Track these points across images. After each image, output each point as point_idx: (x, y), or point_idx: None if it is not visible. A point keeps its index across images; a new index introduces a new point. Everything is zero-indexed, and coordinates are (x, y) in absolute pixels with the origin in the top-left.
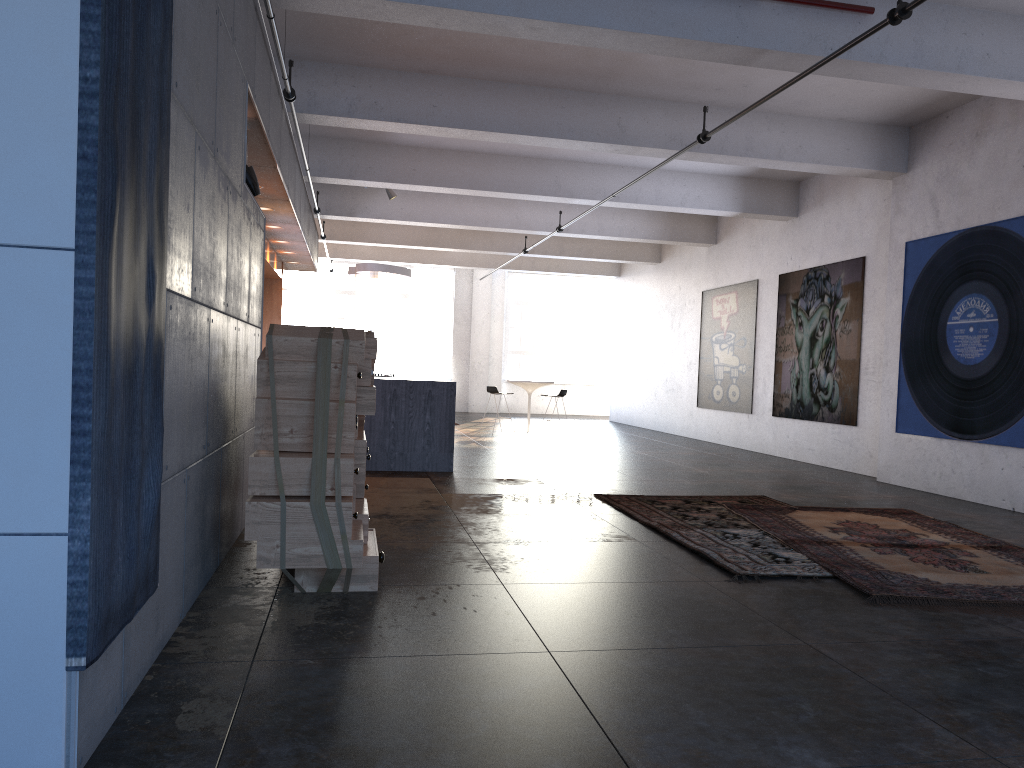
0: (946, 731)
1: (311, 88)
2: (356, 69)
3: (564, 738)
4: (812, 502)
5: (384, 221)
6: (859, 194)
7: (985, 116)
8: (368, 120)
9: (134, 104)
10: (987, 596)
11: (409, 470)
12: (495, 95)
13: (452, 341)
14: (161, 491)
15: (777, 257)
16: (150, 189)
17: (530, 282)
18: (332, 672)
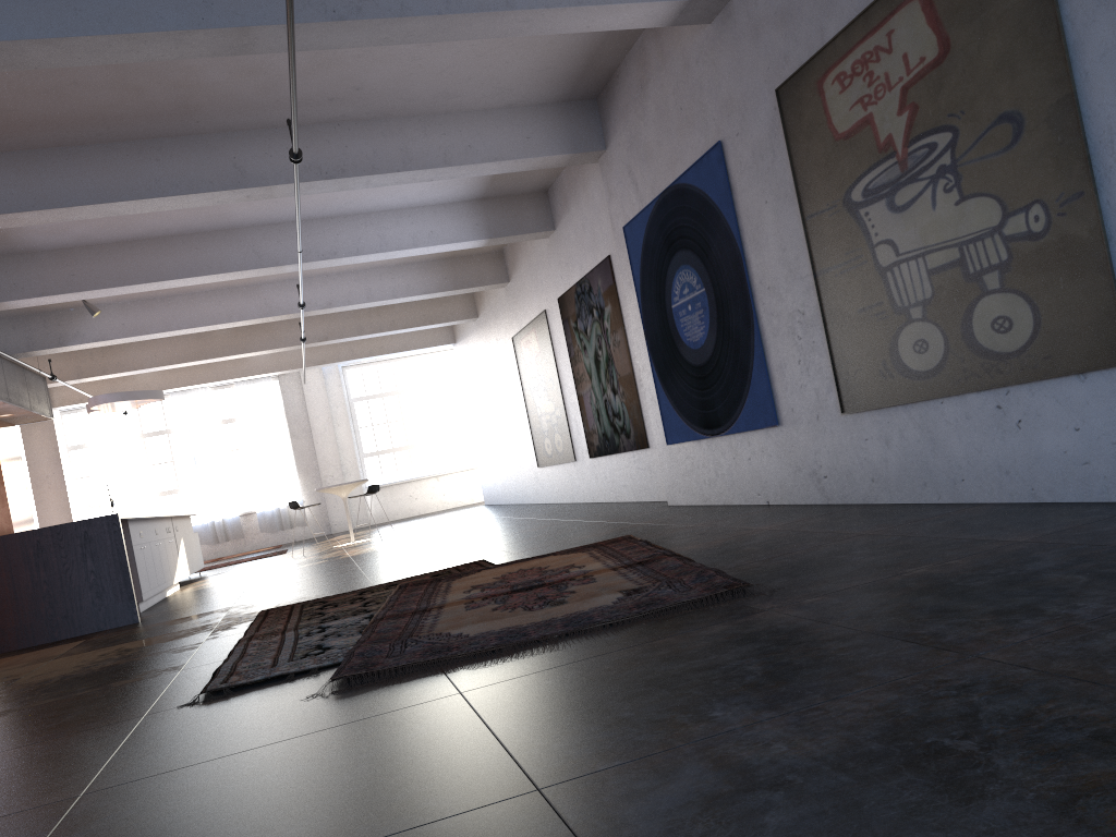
0: None
1: None
2: None
3: None
4: (533, 553)
5: (107, 343)
6: (590, 187)
7: (642, 64)
8: None
9: None
10: (500, 641)
11: (81, 634)
12: (66, 163)
13: (295, 459)
14: None
15: (552, 280)
16: None
17: (371, 372)
18: None
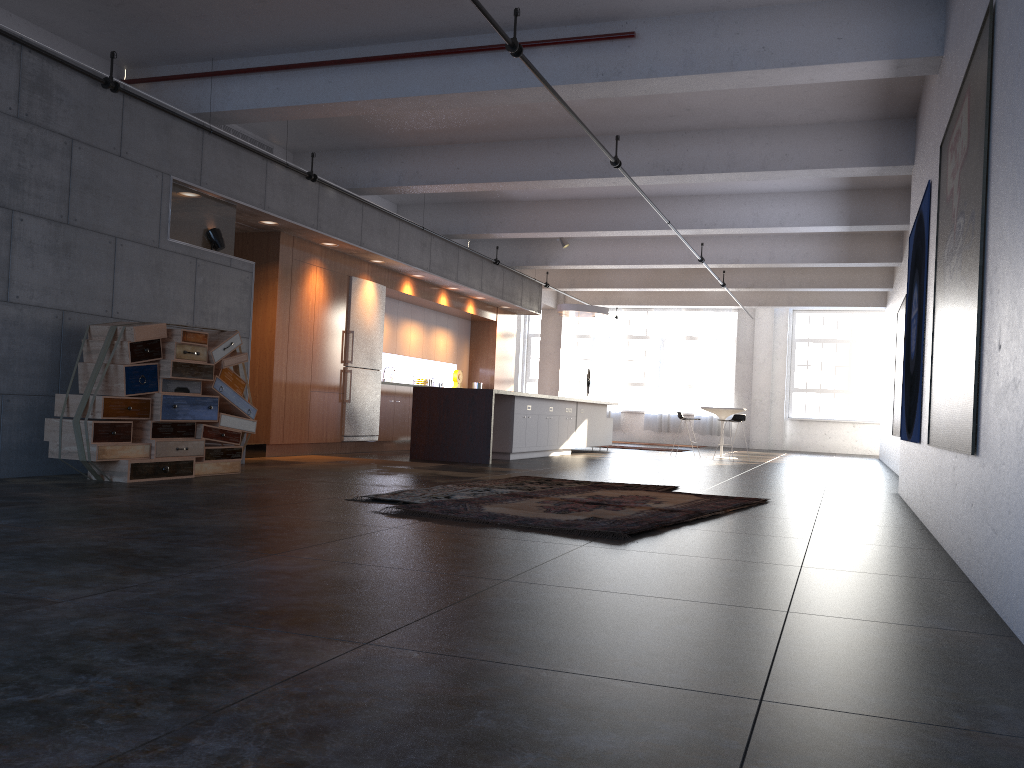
0: (109, 528)
1: (374, 168)
2: (404, 149)
3: None
4: (707, 492)
5: (575, 267)
6: None
7: (925, 96)
8: (412, 186)
9: None
10: (477, 517)
11: (456, 461)
12: (503, 152)
13: (734, 379)
14: None
15: None
16: None
17: (817, 319)
18: None
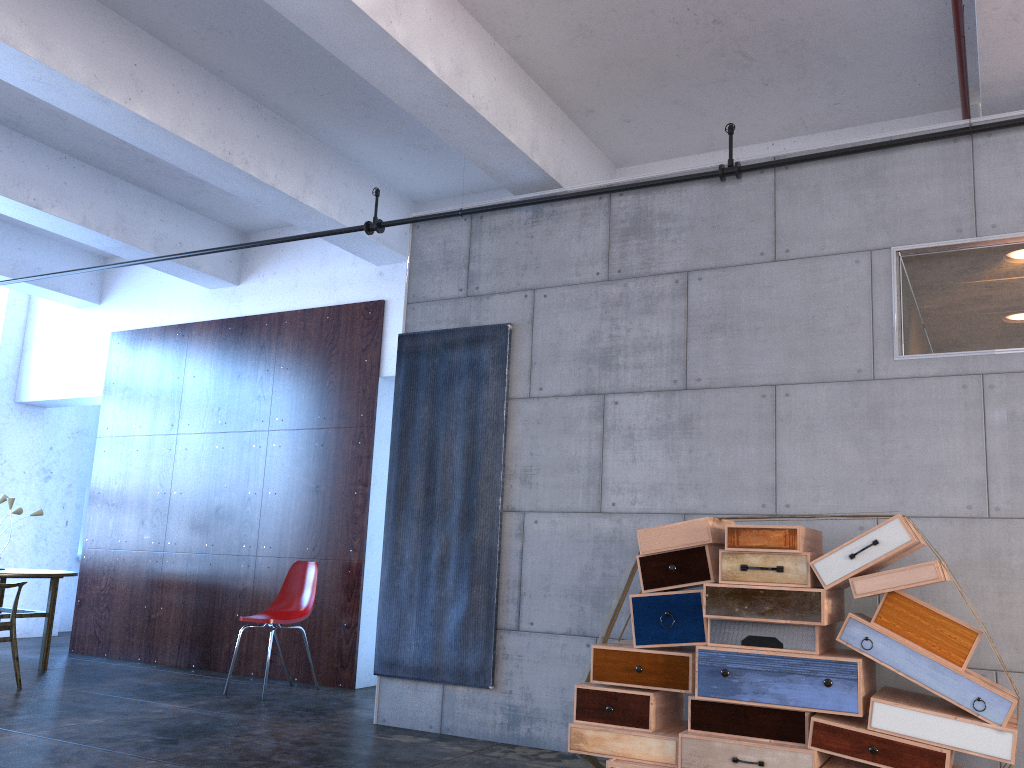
0: None
1: None
2: None
3: (227, 764)
4: None
5: None
6: None
7: None
8: None
9: (432, 437)
10: None
11: None
12: None
13: None
14: (518, 635)
15: None
16: (457, 467)
17: None
18: (418, 758)
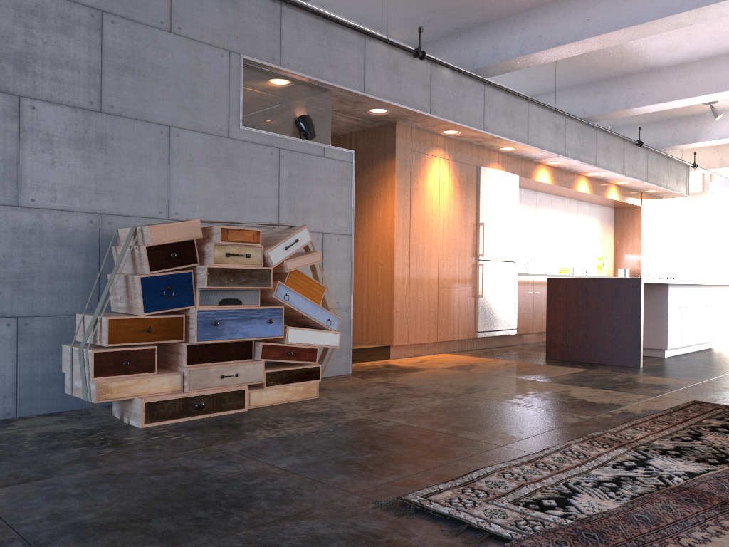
0: None
1: (494, 43)
2: (525, 14)
3: None
4: None
5: None
6: None
7: None
8: (536, 53)
9: None
10: None
11: (599, 362)
12: None
13: None
14: None
15: None
16: None
17: None
18: None
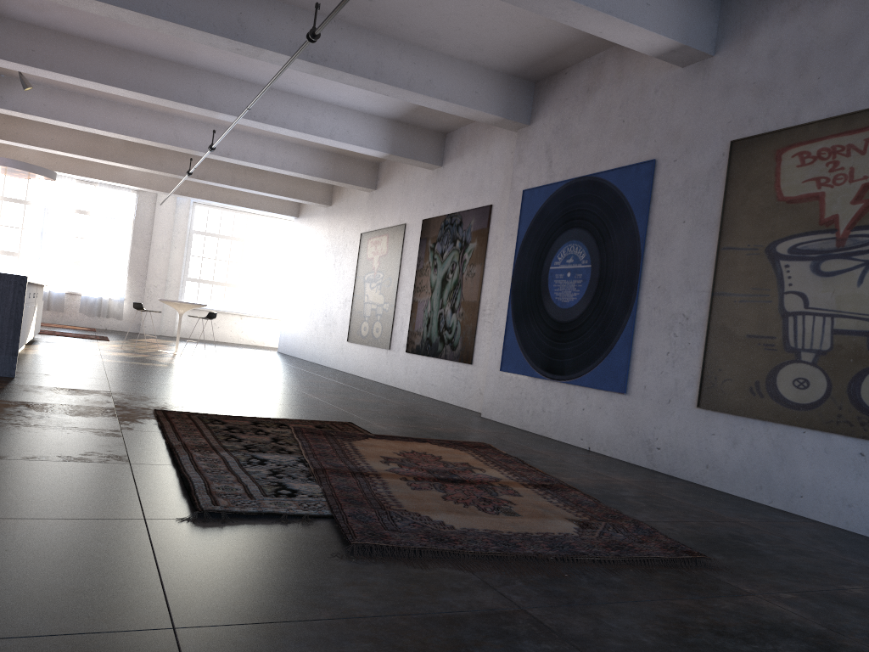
0: None
1: None
2: None
3: None
4: (397, 431)
5: (24, 115)
6: (492, 146)
7: (596, 73)
8: None
9: None
10: (498, 546)
11: None
12: None
13: (129, 262)
14: None
15: (423, 203)
16: None
17: (216, 215)
18: None
